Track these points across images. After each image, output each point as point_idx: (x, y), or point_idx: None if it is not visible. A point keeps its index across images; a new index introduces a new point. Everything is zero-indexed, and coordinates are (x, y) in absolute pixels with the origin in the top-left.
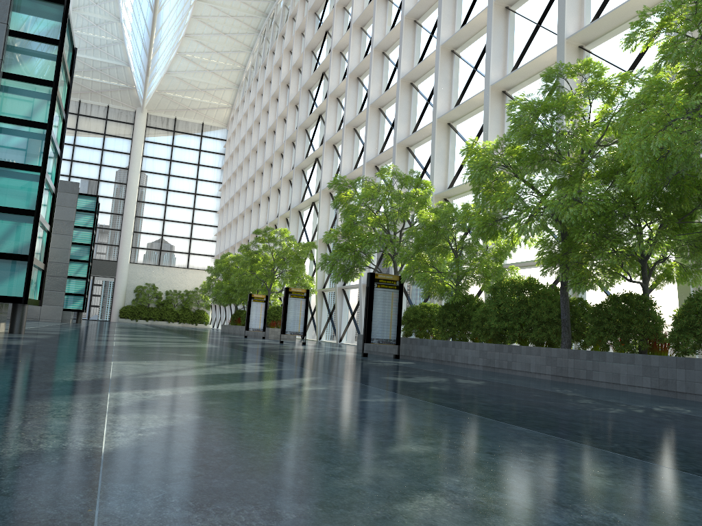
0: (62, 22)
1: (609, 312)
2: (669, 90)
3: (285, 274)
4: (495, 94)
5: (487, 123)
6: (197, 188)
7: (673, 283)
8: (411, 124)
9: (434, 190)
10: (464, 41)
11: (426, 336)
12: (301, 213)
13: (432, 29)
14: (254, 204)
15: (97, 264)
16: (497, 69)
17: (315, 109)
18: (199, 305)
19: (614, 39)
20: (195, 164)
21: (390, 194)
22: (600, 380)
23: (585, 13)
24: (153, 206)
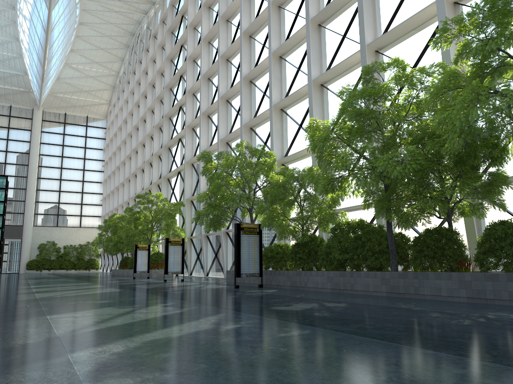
0: None
1: (427, 242)
2: (463, 77)
3: (162, 228)
4: (316, 87)
5: (311, 108)
6: (85, 165)
7: (466, 217)
8: (252, 111)
9: (276, 158)
10: (289, 49)
11: (281, 268)
12: (170, 180)
13: (264, 41)
14: (132, 175)
15: (6, 228)
16: (316, 69)
17: (177, 102)
18: (91, 255)
19: (400, 45)
20: (83, 147)
21: (245, 162)
22: (425, 293)
23: (377, 27)
24: (50, 181)
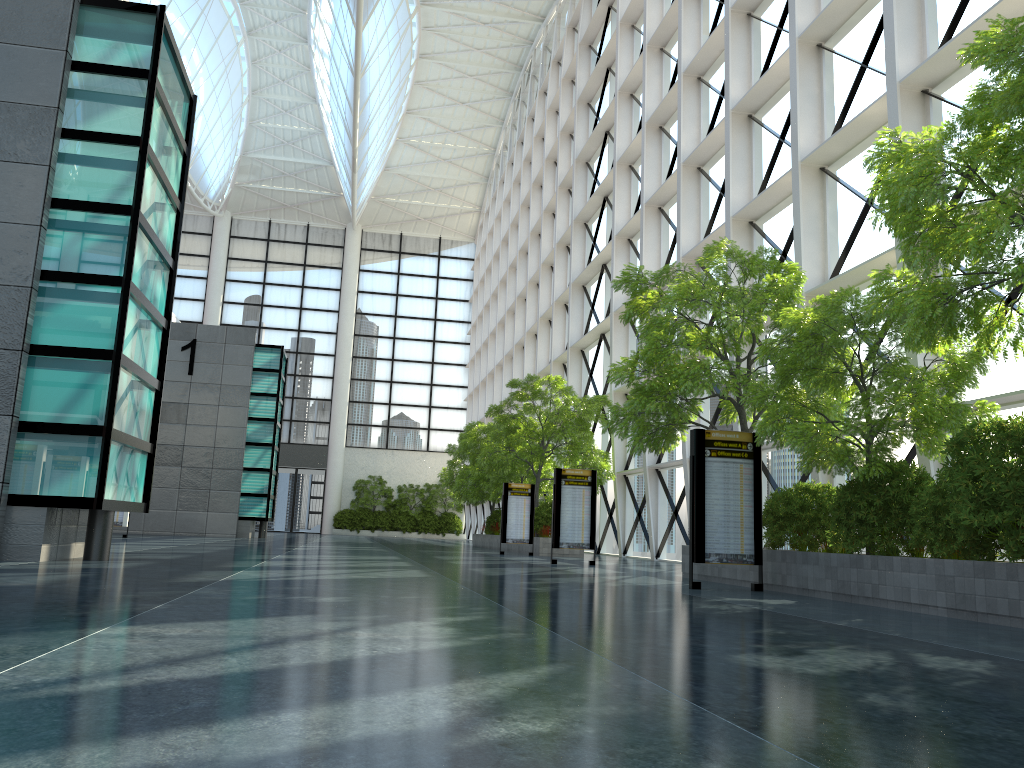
0: (154, 41)
1: None
2: None
3: (561, 450)
4: (909, 98)
5: None
6: (435, 332)
7: None
8: (754, 184)
9: (805, 278)
10: (839, 24)
11: (813, 547)
12: (586, 353)
13: (780, 18)
14: (516, 347)
15: (301, 450)
16: (908, 53)
17: (597, 188)
18: (447, 506)
19: None
20: (432, 297)
21: (724, 290)
22: None
23: None
24: (374, 363)
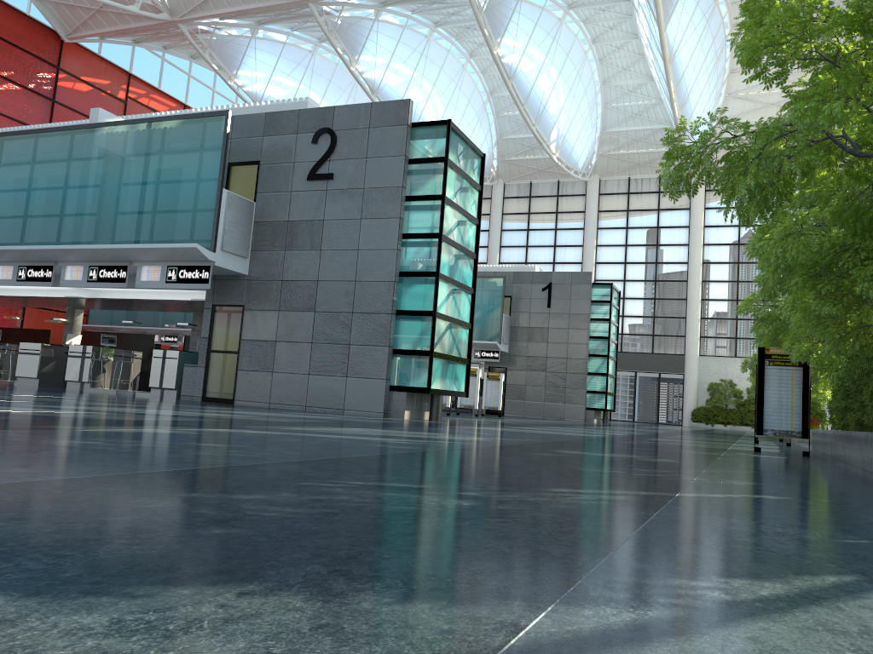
0: (446, 140)
1: None
2: None
3: None
4: None
5: None
6: None
7: None
8: None
9: None
10: None
11: None
12: None
13: None
14: None
15: (662, 358)
16: None
17: None
18: None
19: None
20: None
21: None
22: None
23: None
24: (721, 285)
